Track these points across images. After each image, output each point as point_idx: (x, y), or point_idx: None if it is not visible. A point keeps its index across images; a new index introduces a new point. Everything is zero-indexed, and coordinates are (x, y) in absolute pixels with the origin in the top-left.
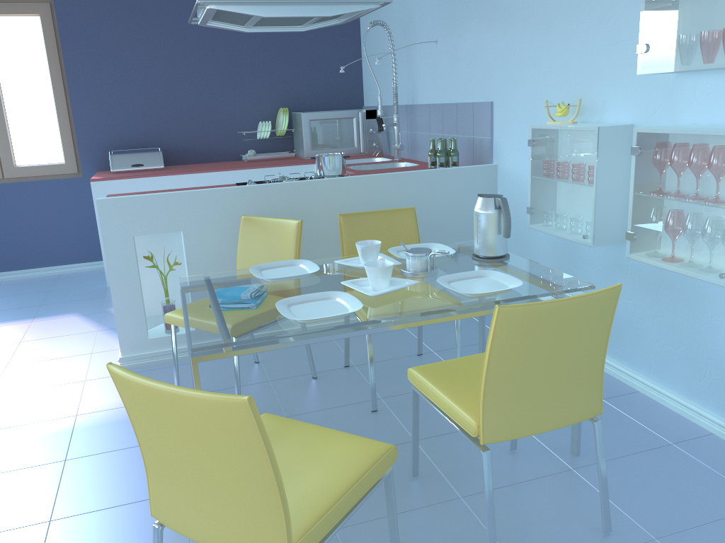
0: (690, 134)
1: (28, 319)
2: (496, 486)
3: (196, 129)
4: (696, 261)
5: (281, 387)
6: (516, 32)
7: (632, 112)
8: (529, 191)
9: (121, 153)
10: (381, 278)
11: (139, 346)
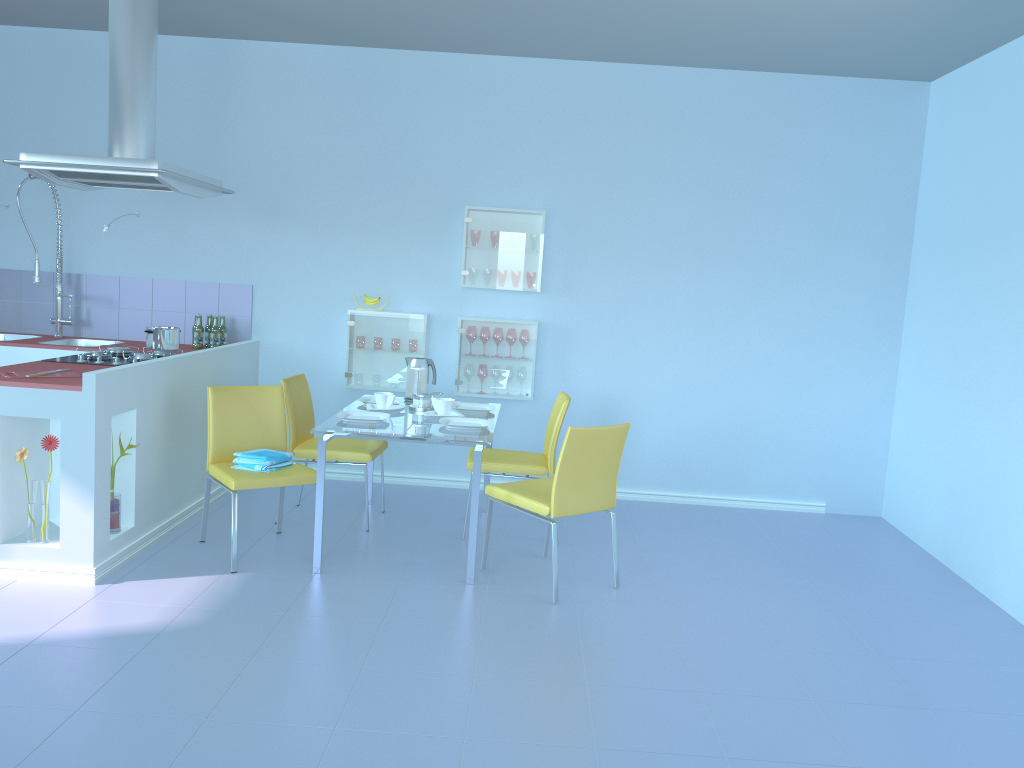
0: (501, 322)
1: None
2: (494, 529)
3: None
4: (508, 390)
5: (275, 543)
6: (292, 233)
7: (428, 306)
8: (347, 359)
9: None
10: (452, 407)
11: (104, 552)
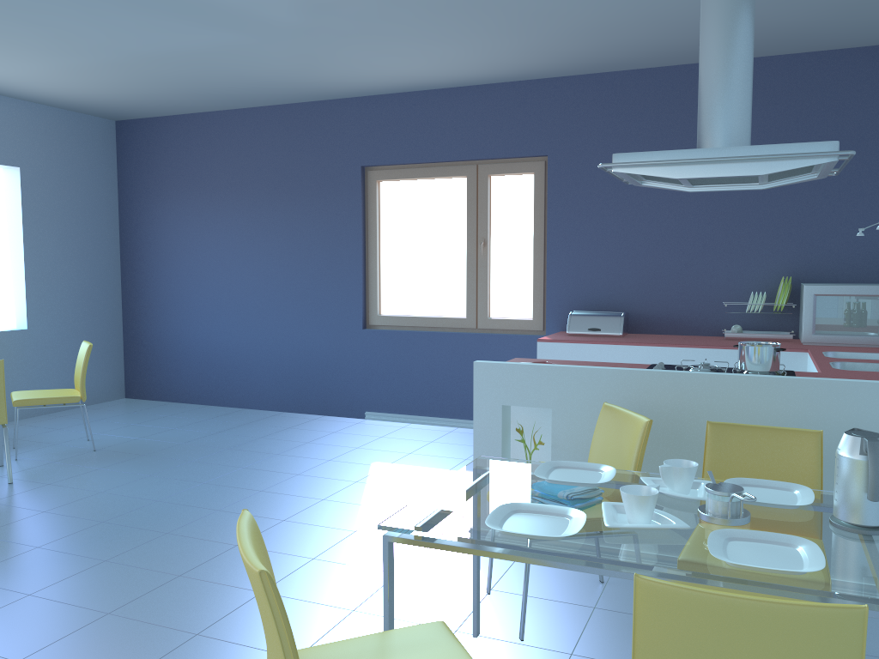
0: None
1: (444, 469)
2: None
3: (673, 295)
4: None
5: (600, 619)
6: None
7: None
8: None
9: (581, 314)
10: (633, 508)
11: None
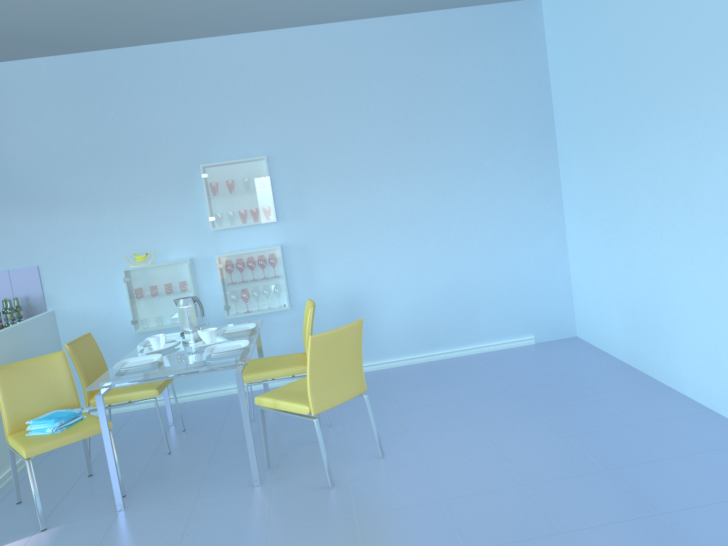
0: (251, 252)
1: None
2: (277, 423)
3: None
4: (269, 305)
5: (86, 487)
6: (62, 216)
7: (189, 251)
8: (130, 310)
9: None
10: (216, 335)
11: None
